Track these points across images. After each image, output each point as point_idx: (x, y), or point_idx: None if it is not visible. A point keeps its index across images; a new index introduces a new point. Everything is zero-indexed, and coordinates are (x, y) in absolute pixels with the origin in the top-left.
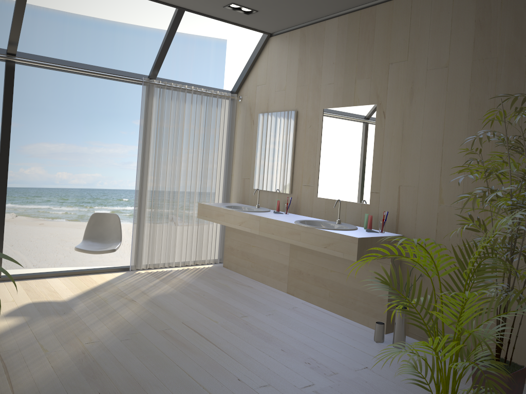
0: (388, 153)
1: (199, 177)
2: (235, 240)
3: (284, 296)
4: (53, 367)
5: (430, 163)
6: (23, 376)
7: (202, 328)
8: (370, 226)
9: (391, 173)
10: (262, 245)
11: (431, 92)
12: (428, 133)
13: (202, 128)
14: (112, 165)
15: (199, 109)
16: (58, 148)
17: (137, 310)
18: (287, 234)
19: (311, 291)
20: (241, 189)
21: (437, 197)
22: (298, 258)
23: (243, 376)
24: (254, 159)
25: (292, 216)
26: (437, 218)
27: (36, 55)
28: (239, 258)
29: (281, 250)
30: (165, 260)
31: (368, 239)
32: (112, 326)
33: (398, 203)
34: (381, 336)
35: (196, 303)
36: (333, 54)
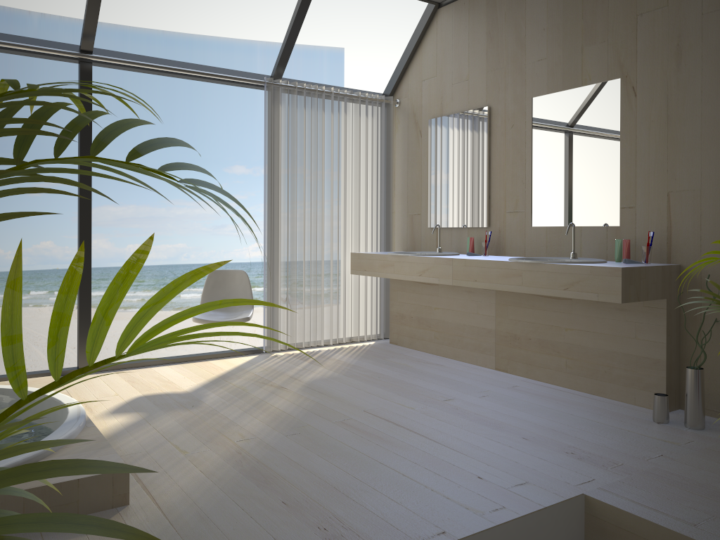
0: (646, 147)
1: (349, 217)
2: (406, 304)
3: (493, 373)
4: (202, 472)
5: (718, 152)
6: (165, 485)
7: (395, 416)
8: (627, 255)
9: (653, 175)
10: (450, 306)
11: (712, 46)
12: (712, 108)
13: (349, 147)
14: (200, 231)
15: (342, 120)
16: (127, 211)
17: (293, 398)
18: (499, 278)
19: (535, 362)
20: (408, 231)
21: None
22: (510, 317)
23: (483, 473)
24: (425, 185)
25: (496, 257)
26: None
27: (119, 52)
28: (414, 328)
29: (482, 309)
30: (310, 336)
31: (635, 270)
32: (266, 418)
33: (669, 219)
34: (666, 414)
35: (373, 387)
36: (542, 17)
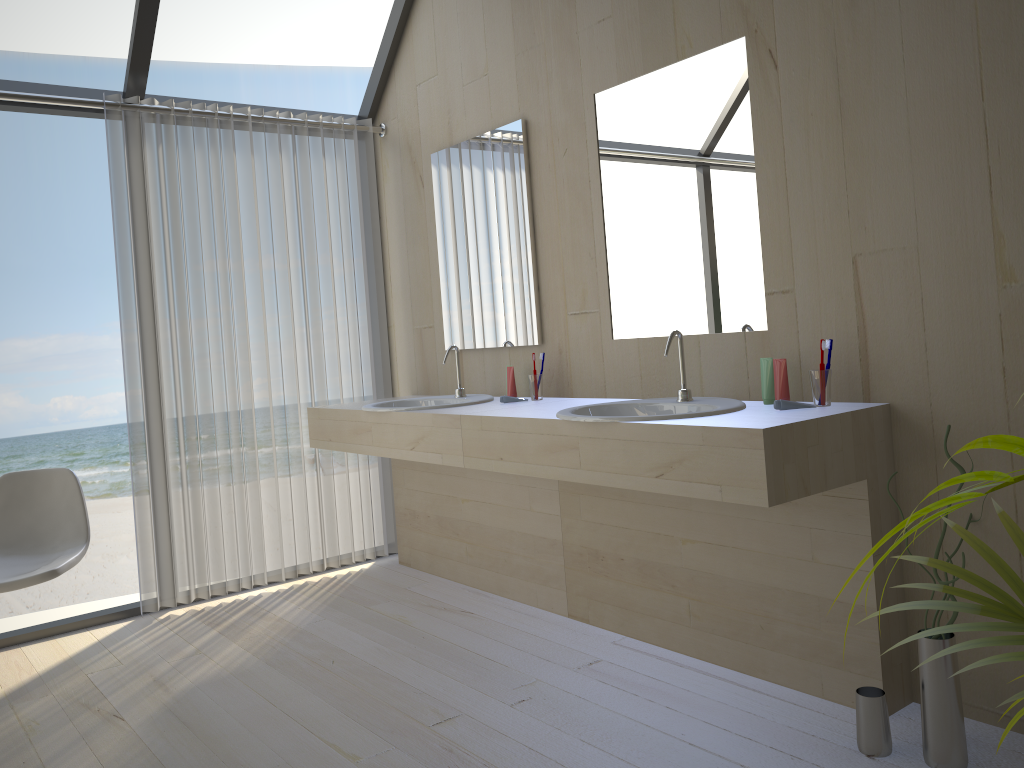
0: (804, 168)
1: (302, 342)
2: (419, 492)
3: (562, 628)
4: None
5: (947, 164)
6: None
7: None
8: (783, 392)
9: (822, 223)
10: (486, 496)
11: None
12: (927, 74)
13: (292, 214)
14: None
15: (275, 166)
16: (47, 345)
17: (115, 751)
18: (541, 454)
19: (635, 604)
20: (418, 358)
21: (992, 265)
22: (586, 517)
23: None
24: (436, 274)
25: (551, 403)
26: (1000, 330)
27: None
28: (433, 536)
29: (538, 501)
30: (238, 571)
31: (794, 431)
32: None
33: (860, 310)
34: (884, 736)
35: (307, 696)
36: None
